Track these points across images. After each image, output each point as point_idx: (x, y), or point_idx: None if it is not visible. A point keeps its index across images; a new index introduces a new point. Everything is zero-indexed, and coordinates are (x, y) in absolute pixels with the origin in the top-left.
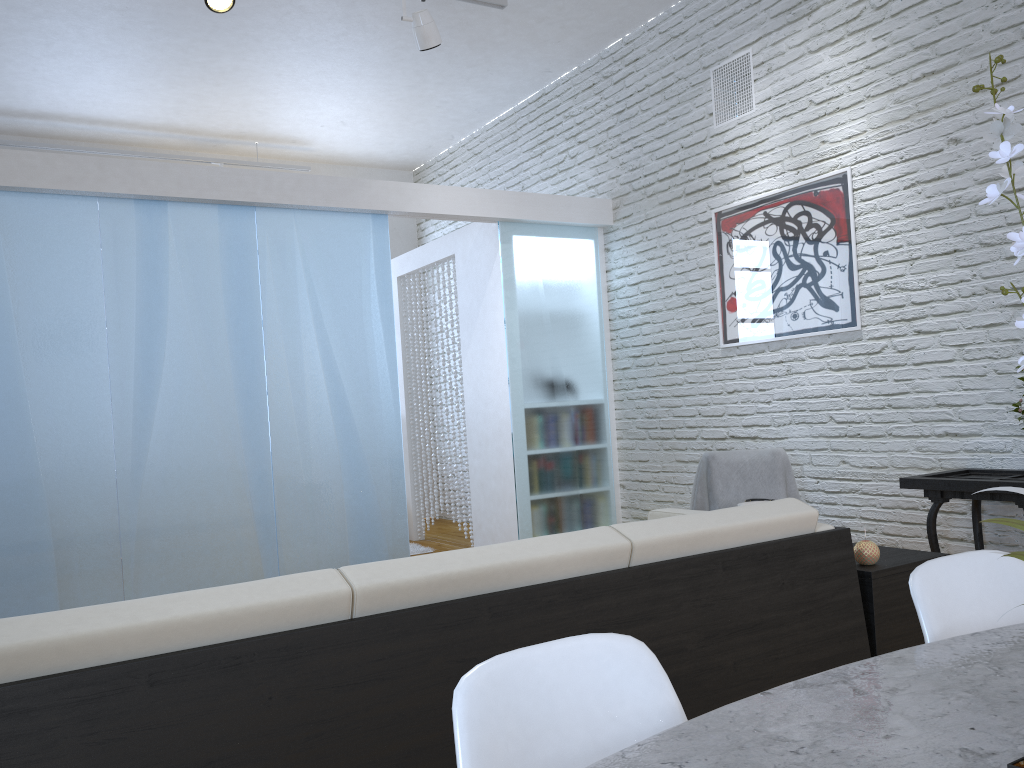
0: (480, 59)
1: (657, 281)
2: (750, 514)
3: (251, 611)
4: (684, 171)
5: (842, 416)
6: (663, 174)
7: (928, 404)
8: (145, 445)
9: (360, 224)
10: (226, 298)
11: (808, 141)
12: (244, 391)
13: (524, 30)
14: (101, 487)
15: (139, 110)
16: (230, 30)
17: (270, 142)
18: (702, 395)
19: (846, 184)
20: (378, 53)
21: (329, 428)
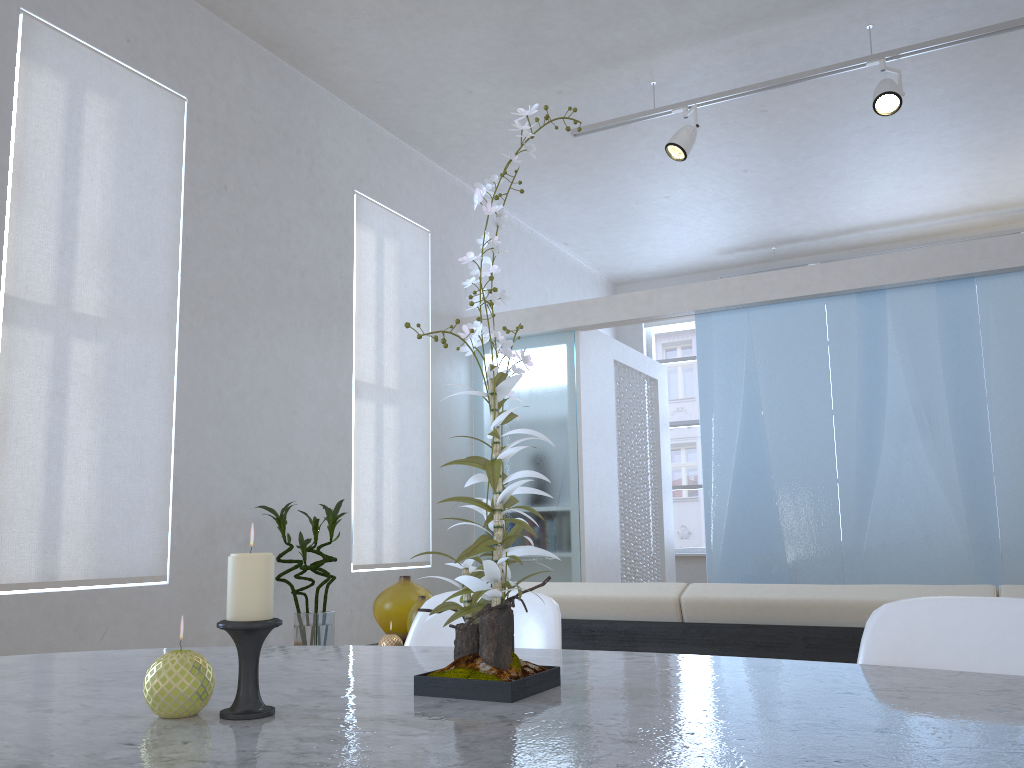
0: None
1: None
2: None
3: (603, 600)
4: None
5: None
6: None
7: None
8: (866, 511)
9: None
10: (945, 371)
11: None
12: (965, 461)
13: None
14: (828, 547)
15: (930, 203)
16: (969, 110)
17: None
18: None
19: None
20: None
21: None
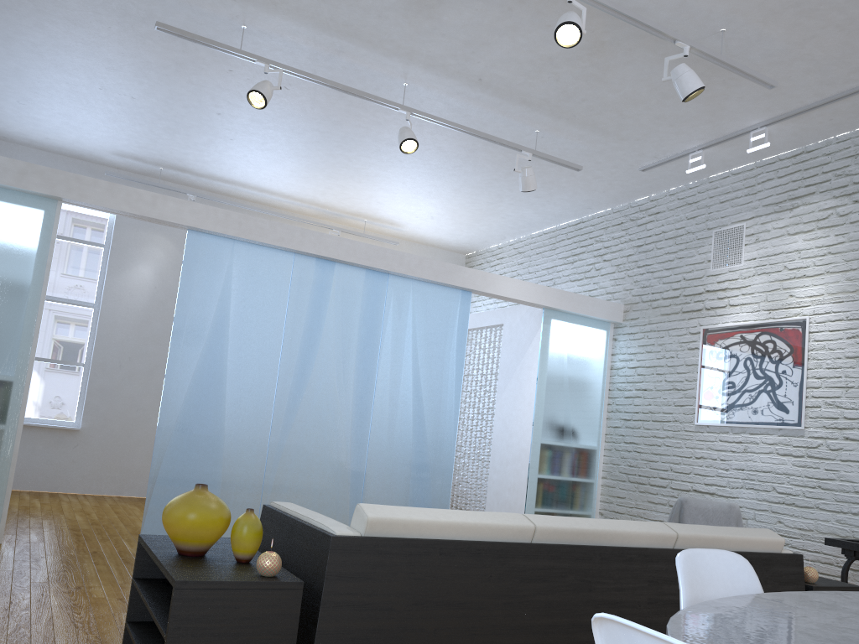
0: (545, 194)
1: (651, 368)
2: (744, 532)
3: (488, 526)
4: (683, 295)
5: (782, 488)
6: (667, 294)
7: (848, 490)
8: (291, 422)
9: (453, 295)
10: (359, 332)
11: (780, 293)
12: (359, 397)
13: (582, 181)
14: (258, 446)
15: (298, 188)
16: (386, 153)
17: (375, 221)
18: (675, 456)
19: (804, 327)
20: (477, 180)
21: (408, 433)
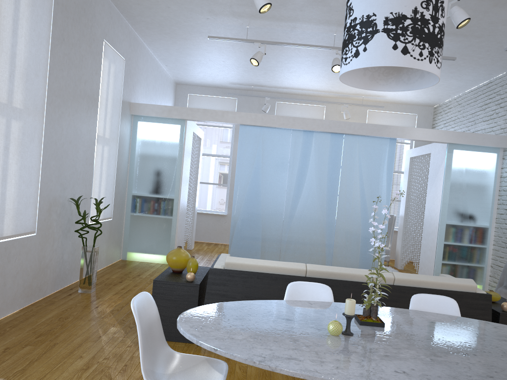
0: (455, 70)
1: None
2: (446, 280)
3: (281, 268)
4: None
5: None
6: None
7: None
8: (293, 214)
9: (384, 142)
10: (328, 166)
11: None
12: (329, 200)
13: (473, 61)
14: (278, 225)
15: (318, 86)
16: None
17: (368, 96)
18: None
19: None
20: None
21: (358, 218)
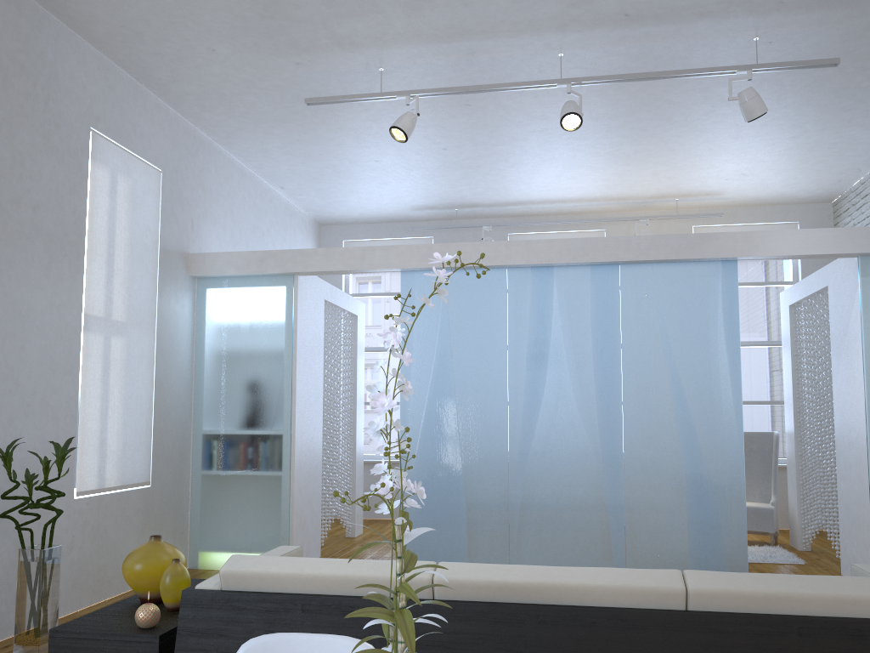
0: (853, 103)
1: None
2: (851, 586)
3: (364, 579)
4: None
5: None
6: None
7: None
8: (529, 444)
9: (710, 270)
10: (593, 336)
11: None
12: (603, 408)
13: None
14: (498, 472)
15: (579, 190)
16: (620, 127)
17: (687, 197)
18: None
19: None
20: None
21: (674, 442)
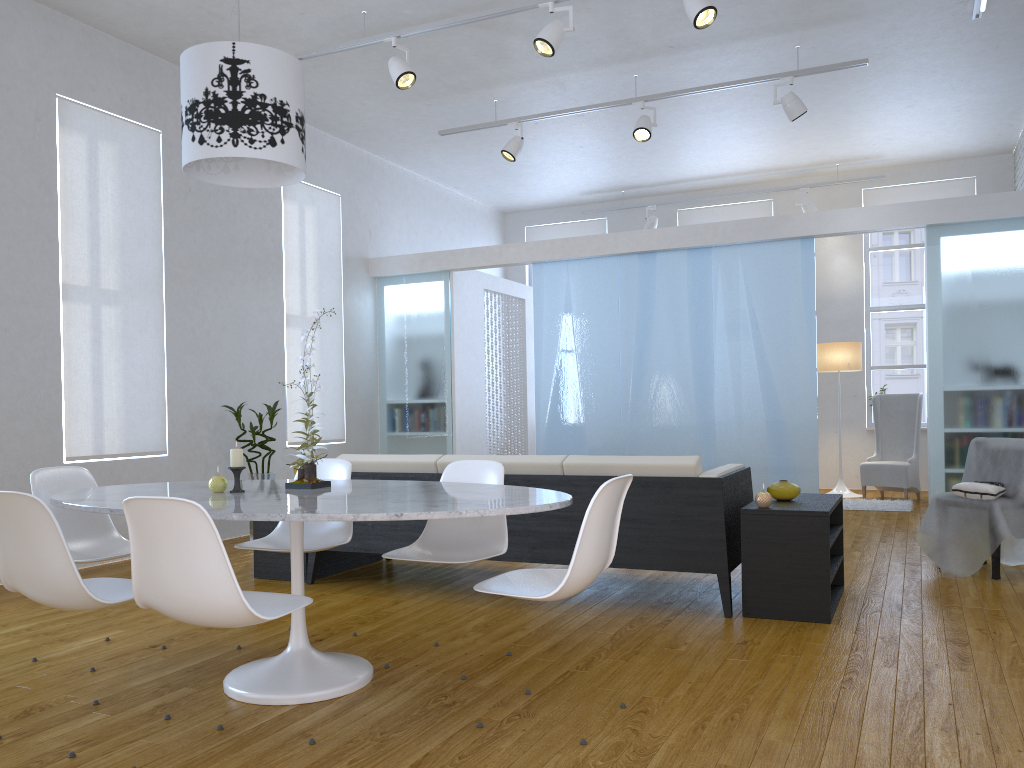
0: (941, 77)
1: None
2: (648, 460)
3: (402, 463)
4: None
5: None
6: None
7: None
8: (637, 405)
9: (790, 248)
10: (689, 311)
11: None
12: (698, 373)
13: (948, 52)
14: (612, 429)
15: (730, 166)
16: (729, 116)
17: (847, 162)
18: None
19: None
20: (847, 98)
21: (757, 400)
